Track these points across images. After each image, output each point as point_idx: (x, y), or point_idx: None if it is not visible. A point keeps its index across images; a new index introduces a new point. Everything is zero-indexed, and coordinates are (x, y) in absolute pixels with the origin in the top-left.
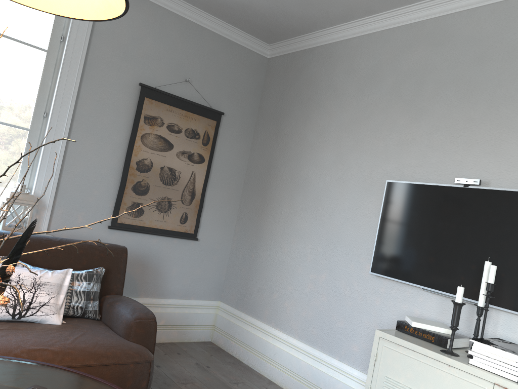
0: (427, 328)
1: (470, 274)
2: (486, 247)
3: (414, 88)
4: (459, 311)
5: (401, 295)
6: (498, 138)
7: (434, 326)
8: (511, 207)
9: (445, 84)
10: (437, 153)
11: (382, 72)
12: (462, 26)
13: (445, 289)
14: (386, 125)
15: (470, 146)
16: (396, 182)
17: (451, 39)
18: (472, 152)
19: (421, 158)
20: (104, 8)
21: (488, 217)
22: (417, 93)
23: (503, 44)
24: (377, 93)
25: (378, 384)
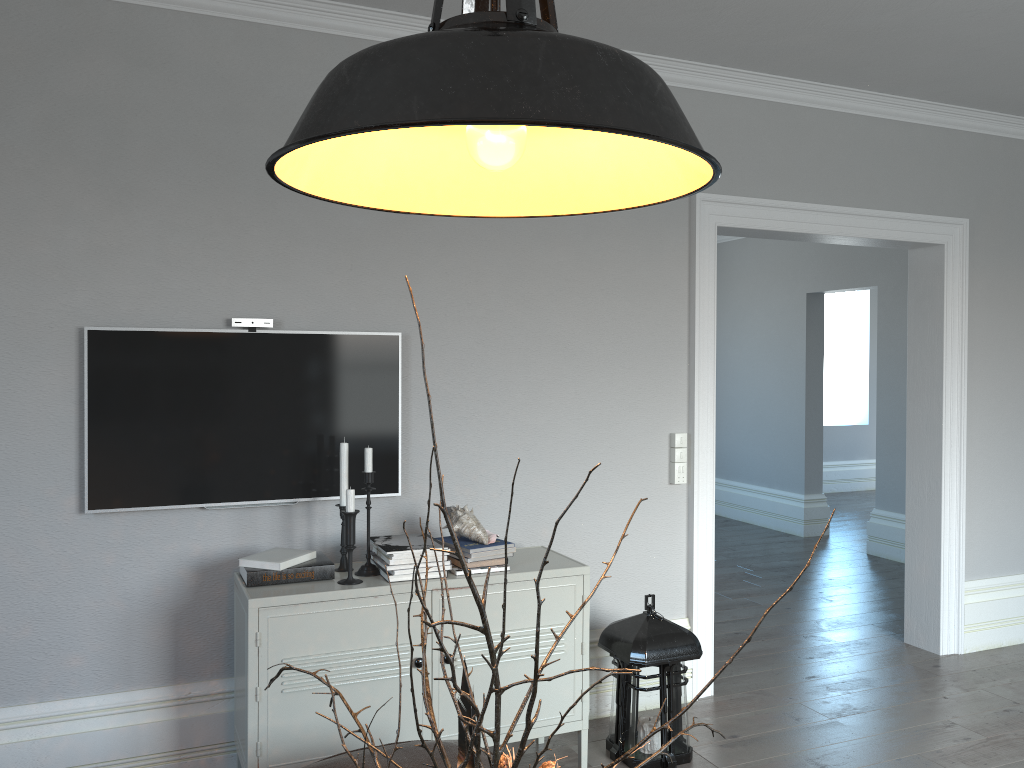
0: (294, 563)
1: (283, 464)
2: (300, 419)
3: (103, 141)
4: (355, 523)
5: (161, 530)
6: (283, 253)
7: (299, 556)
8: (324, 357)
9: (174, 146)
10: (181, 273)
11: (6, 84)
12: (187, 41)
13: (249, 496)
14: (47, 210)
15: (241, 264)
16: (110, 329)
17: (169, 61)
18: (246, 274)
19: (149, 282)
20: (385, 187)
21: (295, 375)
22: (114, 153)
23: (266, 99)
24: (2, 132)
25: (271, 677)
